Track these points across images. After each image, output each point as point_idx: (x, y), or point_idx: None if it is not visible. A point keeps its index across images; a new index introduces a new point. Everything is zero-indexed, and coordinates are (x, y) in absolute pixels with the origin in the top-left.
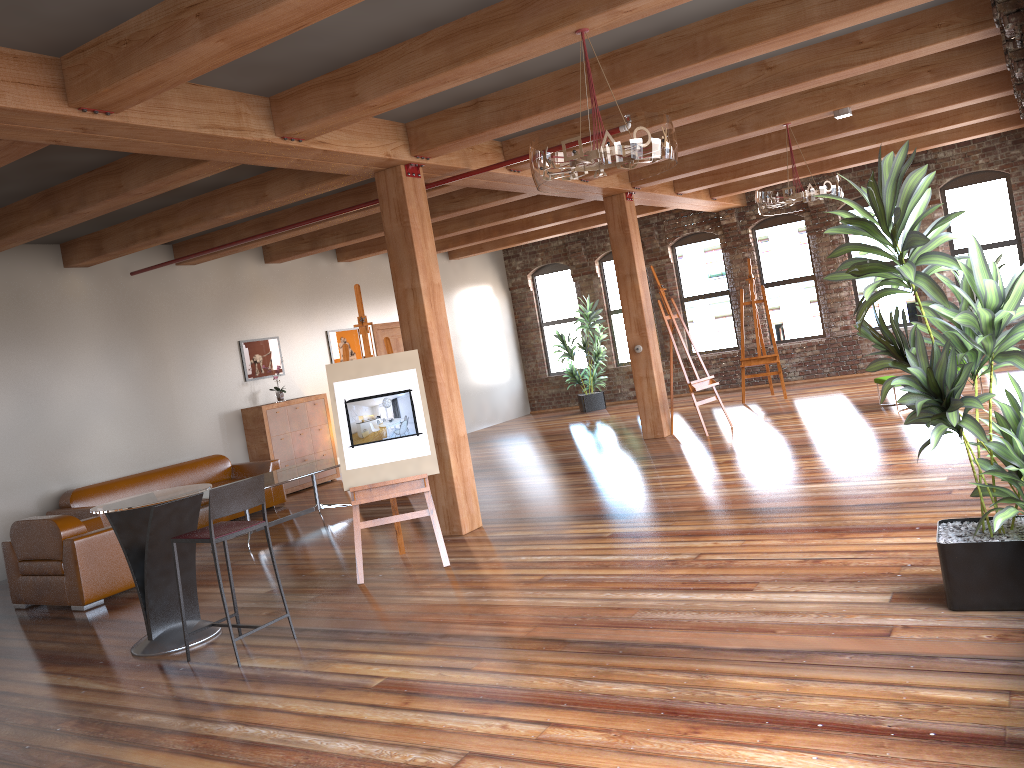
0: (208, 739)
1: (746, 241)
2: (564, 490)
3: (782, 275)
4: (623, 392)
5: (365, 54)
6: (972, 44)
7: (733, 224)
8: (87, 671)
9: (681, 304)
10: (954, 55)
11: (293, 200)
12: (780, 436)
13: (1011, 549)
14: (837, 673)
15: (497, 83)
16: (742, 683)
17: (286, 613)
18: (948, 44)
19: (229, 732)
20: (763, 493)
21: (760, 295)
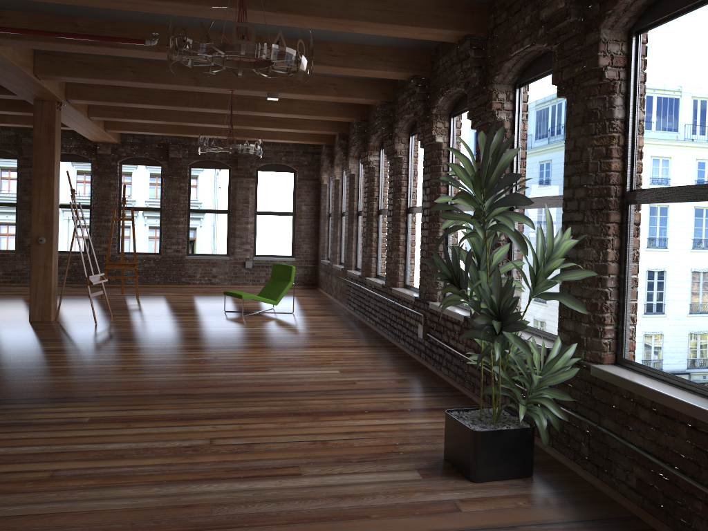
0: None
1: (114, 171)
2: None
3: (137, 203)
4: None
5: None
6: (362, 81)
7: (107, 155)
8: None
9: None
10: (351, 84)
11: None
12: (167, 329)
13: (518, 434)
14: None
15: None
16: None
17: None
18: (381, 74)
19: None
20: (207, 379)
21: (117, 215)
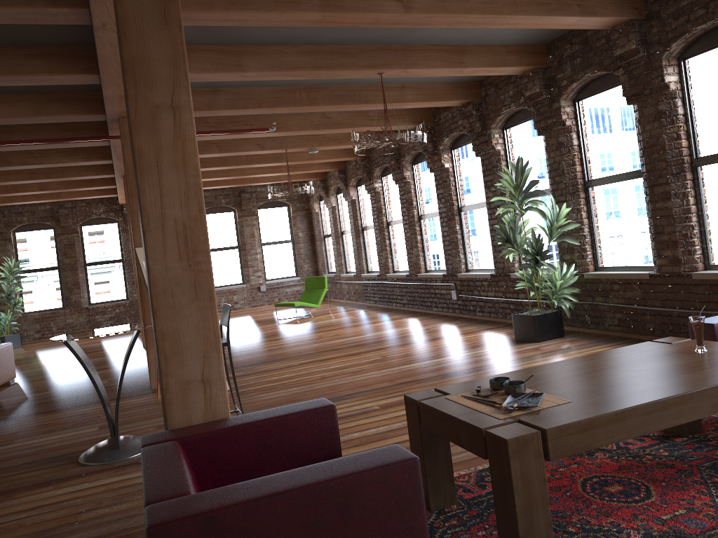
0: (357, 439)
1: None
2: None
3: None
4: (29, 335)
5: (255, 43)
6: None
7: None
8: (91, 478)
9: (84, 267)
10: None
11: (4, 123)
12: (256, 333)
13: (554, 314)
14: (554, 356)
15: (243, 83)
16: (535, 364)
17: (234, 404)
18: None
19: (360, 434)
20: (334, 343)
21: None
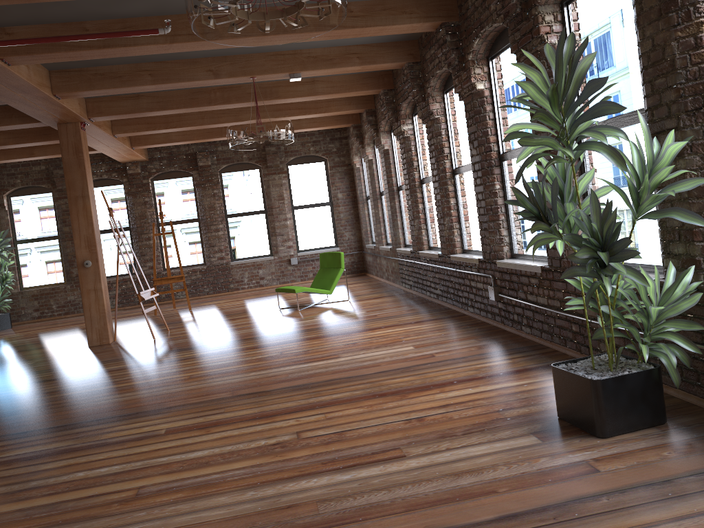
0: None
1: (147, 188)
2: (49, 397)
3: (174, 217)
4: (27, 313)
5: None
6: (385, 45)
7: (138, 174)
8: None
9: None
10: (374, 50)
11: None
12: (226, 333)
13: (644, 377)
14: (626, 518)
15: None
16: None
17: None
18: (406, 28)
19: None
20: (278, 374)
21: (156, 232)
